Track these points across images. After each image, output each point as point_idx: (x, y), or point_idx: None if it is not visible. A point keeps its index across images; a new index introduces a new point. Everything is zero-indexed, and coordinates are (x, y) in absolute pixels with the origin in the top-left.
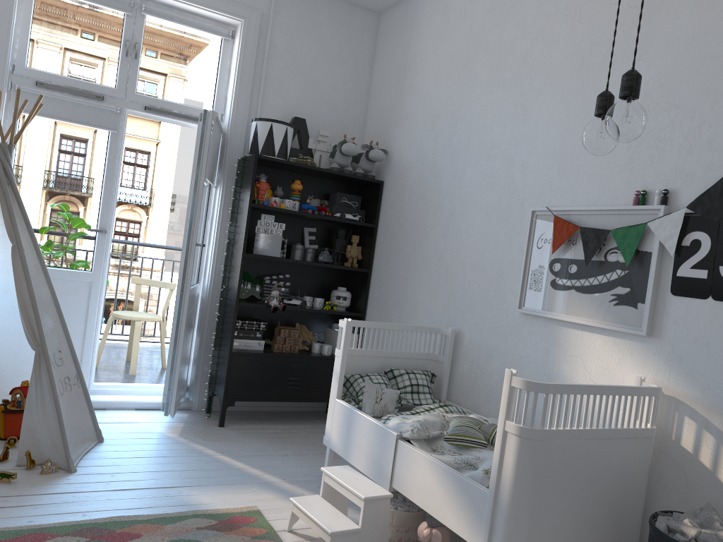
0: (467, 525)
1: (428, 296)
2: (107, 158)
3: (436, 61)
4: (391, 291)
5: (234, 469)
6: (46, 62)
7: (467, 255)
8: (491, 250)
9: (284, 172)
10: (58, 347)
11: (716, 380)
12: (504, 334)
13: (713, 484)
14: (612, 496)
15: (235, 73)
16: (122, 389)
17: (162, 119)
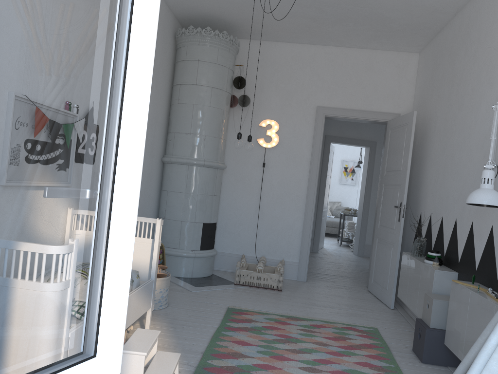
0: (147, 303)
1: None
2: None
3: None
4: None
5: None
6: None
7: None
8: None
9: None
10: None
11: None
12: None
13: None
14: None
15: None
16: None
17: None
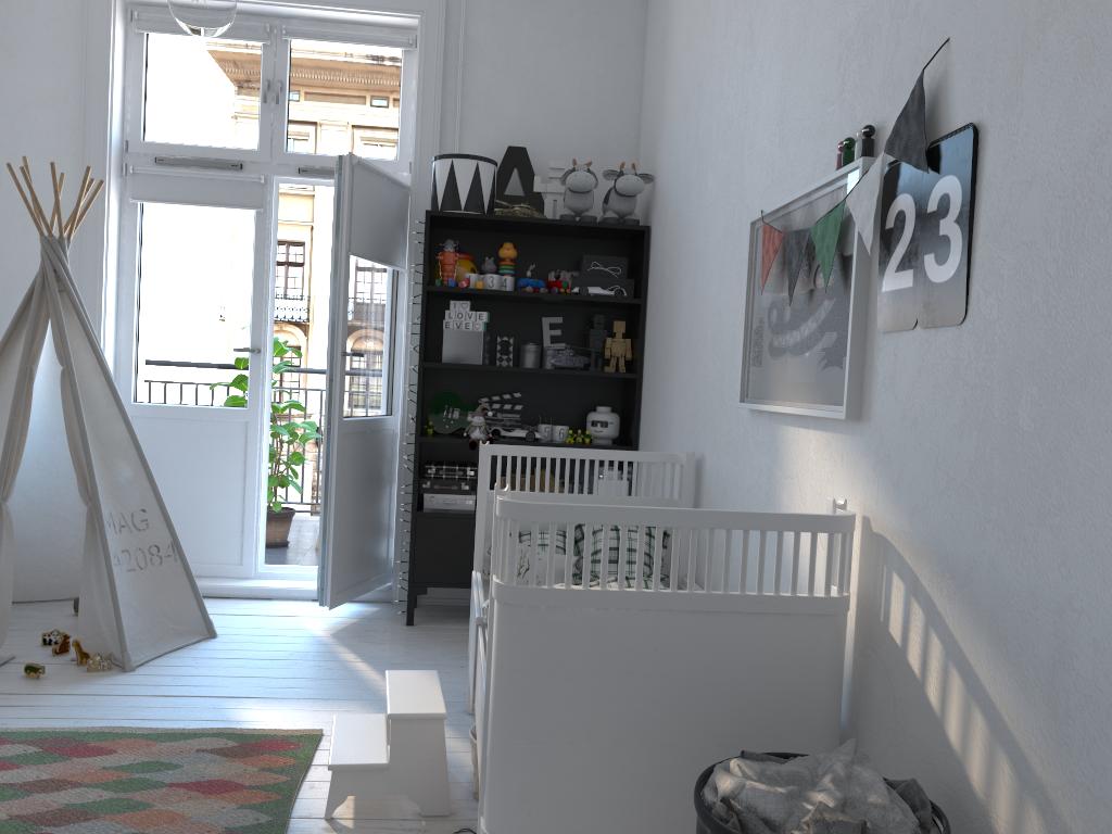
0: (480, 762)
1: (681, 404)
2: (254, 248)
3: (687, 6)
4: (655, 405)
5: (356, 680)
6: (166, 130)
7: (708, 323)
8: (726, 307)
9: (502, 235)
10: (142, 505)
11: (925, 492)
12: (736, 453)
13: (922, 709)
14: (733, 726)
15: (415, 96)
16: (304, 572)
17: (327, 183)
